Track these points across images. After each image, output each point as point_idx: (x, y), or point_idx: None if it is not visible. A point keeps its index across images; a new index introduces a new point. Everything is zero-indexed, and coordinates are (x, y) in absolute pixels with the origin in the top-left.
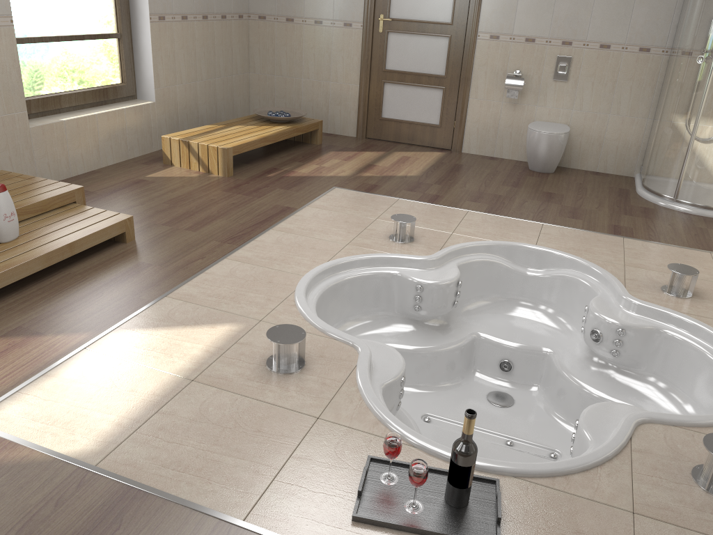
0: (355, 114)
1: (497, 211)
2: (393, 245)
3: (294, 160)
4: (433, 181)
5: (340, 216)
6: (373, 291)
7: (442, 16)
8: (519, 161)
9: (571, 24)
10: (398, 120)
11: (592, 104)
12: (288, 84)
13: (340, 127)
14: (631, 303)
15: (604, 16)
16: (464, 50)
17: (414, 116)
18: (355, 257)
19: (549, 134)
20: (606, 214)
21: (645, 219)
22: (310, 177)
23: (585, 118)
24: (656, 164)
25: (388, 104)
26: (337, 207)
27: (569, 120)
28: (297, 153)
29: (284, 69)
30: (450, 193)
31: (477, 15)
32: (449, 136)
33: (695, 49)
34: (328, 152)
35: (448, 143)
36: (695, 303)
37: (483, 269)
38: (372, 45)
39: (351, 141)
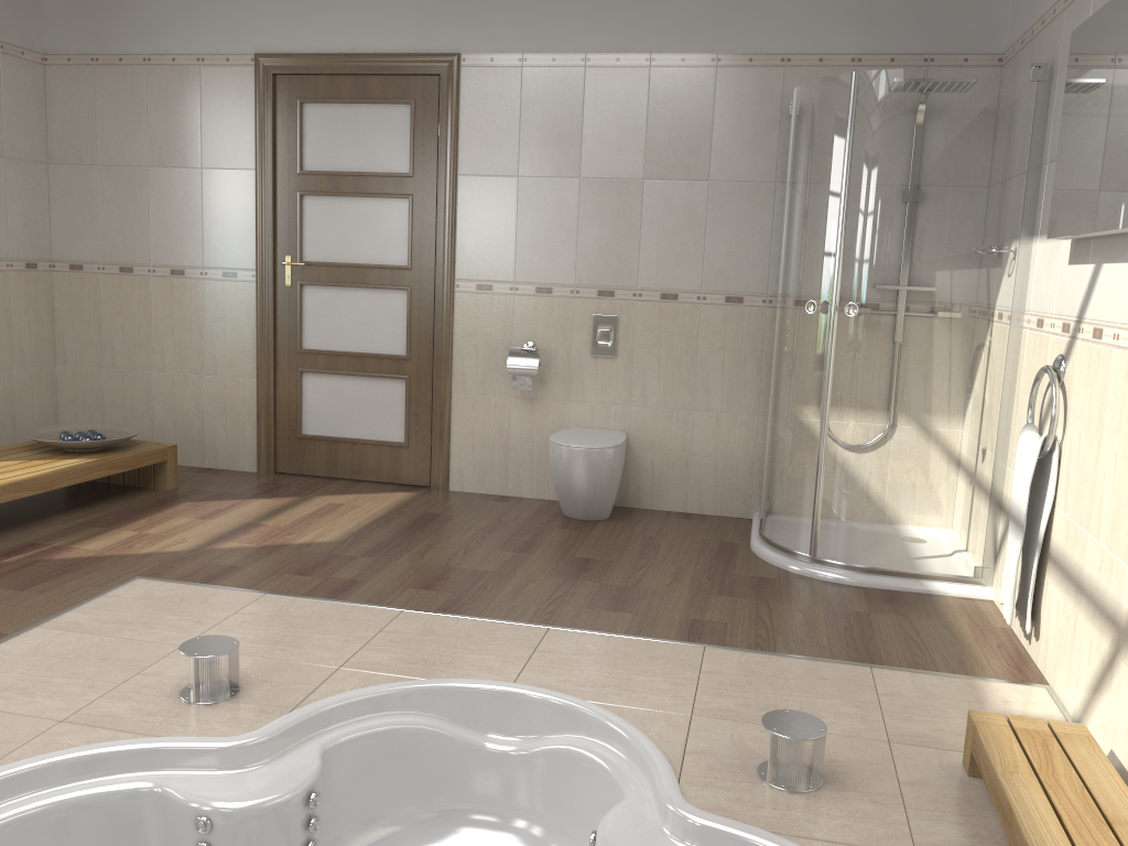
0: (253, 431)
1: (464, 606)
2: (178, 712)
3: (91, 524)
4: (362, 550)
5: (101, 645)
6: (101, 838)
7: (393, 255)
8: (552, 500)
9: (609, 262)
10: (332, 437)
11: (662, 394)
12: (129, 382)
13: (227, 455)
14: (684, 821)
15: (660, 247)
16: (435, 311)
17: (360, 429)
18: (49, 757)
19: (585, 450)
20: (683, 597)
21: (757, 601)
22: (98, 558)
23: (654, 418)
24: (773, 493)
25: (313, 410)
26: (109, 623)
27: (628, 424)
28: (110, 509)
29: (120, 355)
30: (383, 573)
31: (450, 252)
32: (425, 463)
33: (803, 291)
34: (178, 503)
35: (423, 475)
36: (826, 804)
37: (396, 747)
38: (276, 308)
39: (243, 481)
